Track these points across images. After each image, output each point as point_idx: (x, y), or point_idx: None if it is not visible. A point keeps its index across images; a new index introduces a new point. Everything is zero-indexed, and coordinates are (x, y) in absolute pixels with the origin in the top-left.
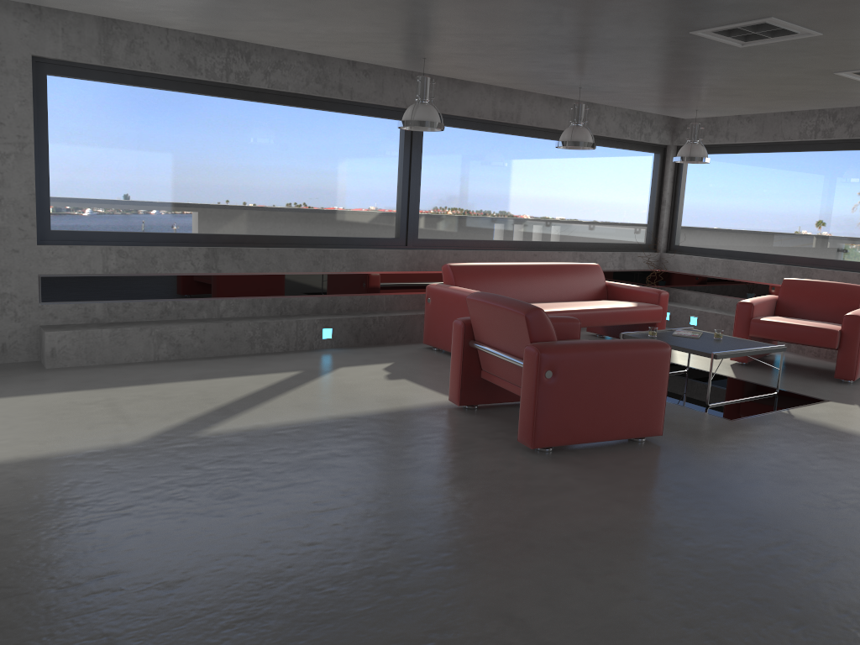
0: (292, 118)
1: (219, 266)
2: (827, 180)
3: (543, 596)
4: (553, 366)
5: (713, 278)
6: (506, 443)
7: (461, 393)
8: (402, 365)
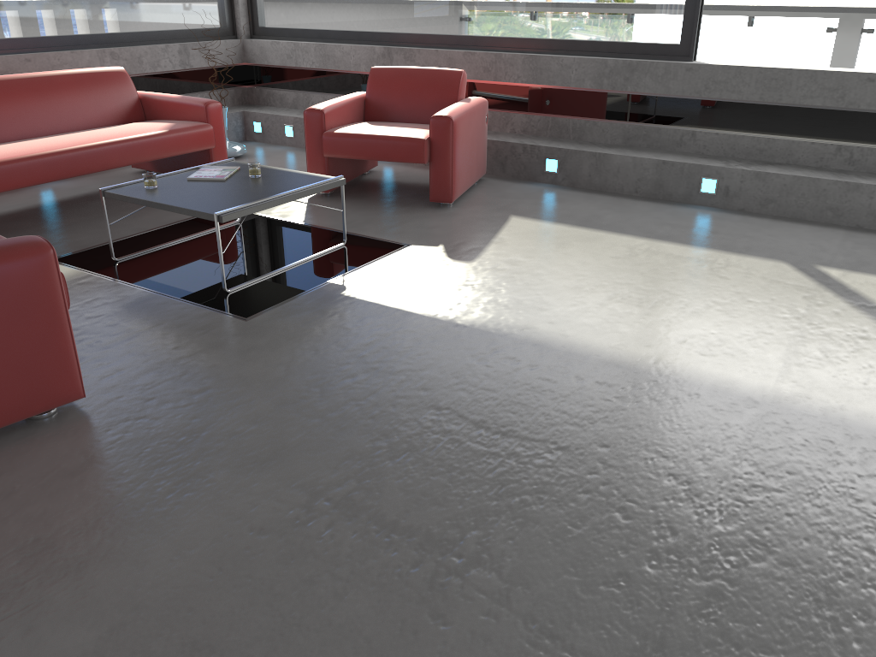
0: None
1: None
2: None
3: None
4: None
5: (308, 70)
6: None
7: None
8: None
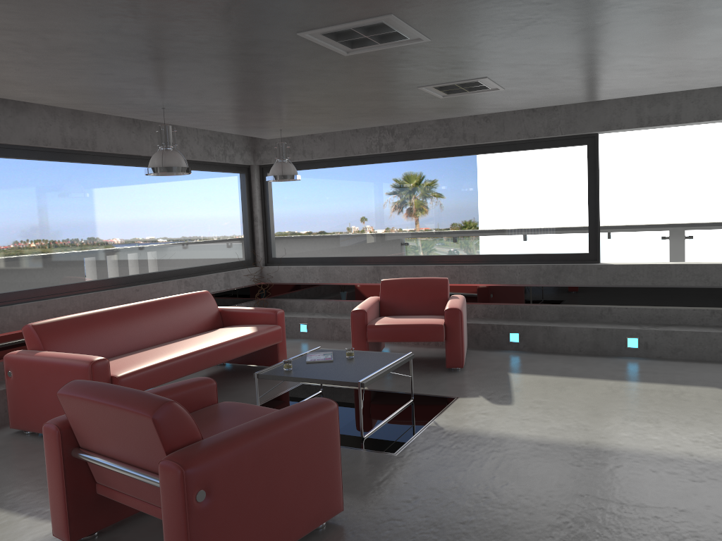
0: None
1: None
2: (395, 187)
3: None
4: (205, 483)
5: (313, 284)
6: None
7: (71, 525)
8: None
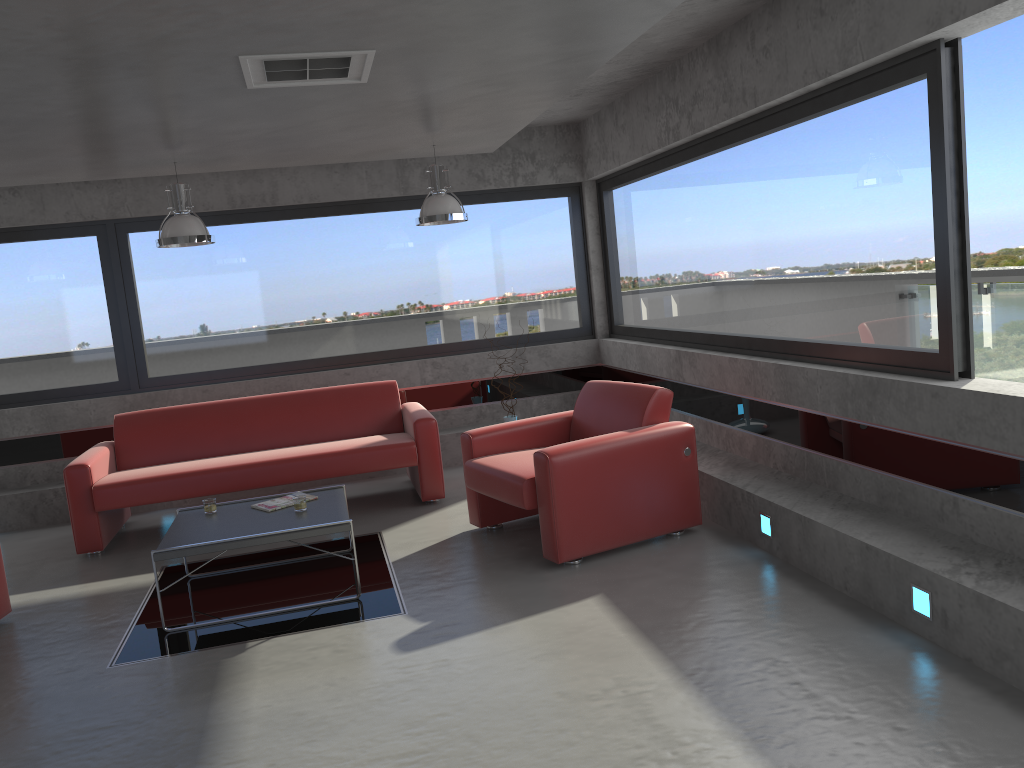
0: None
1: None
2: (704, 205)
3: None
4: None
5: (633, 373)
6: None
7: None
8: None
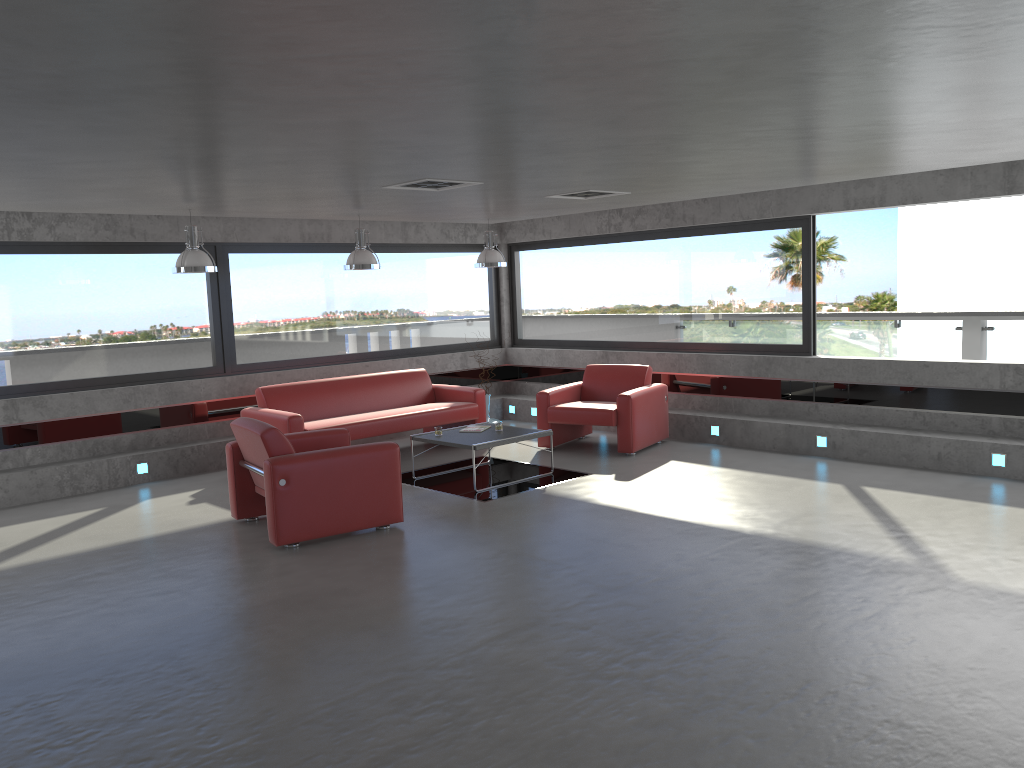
0: (86, 265)
1: (21, 416)
2: (627, 269)
3: (208, 644)
4: (285, 475)
5: (550, 368)
6: (262, 545)
7: (238, 508)
8: (211, 490)
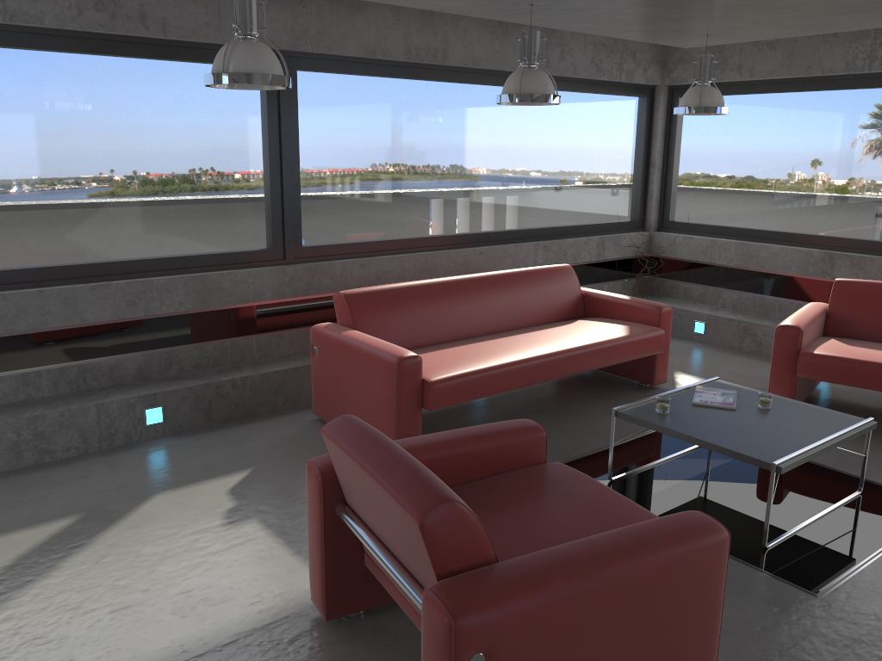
0: (65, 72)
1: None
2: None
3: None
4: (485, 645)
5: (723, 267)
6: None
7: (328, 599)
8: (264, 476)
